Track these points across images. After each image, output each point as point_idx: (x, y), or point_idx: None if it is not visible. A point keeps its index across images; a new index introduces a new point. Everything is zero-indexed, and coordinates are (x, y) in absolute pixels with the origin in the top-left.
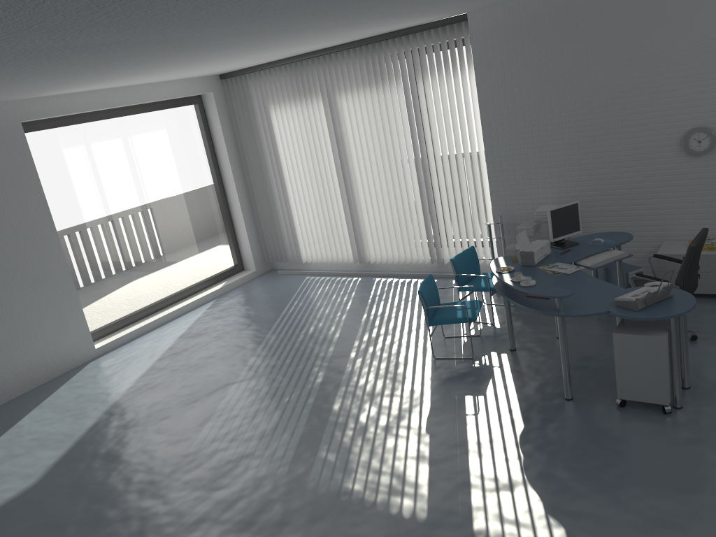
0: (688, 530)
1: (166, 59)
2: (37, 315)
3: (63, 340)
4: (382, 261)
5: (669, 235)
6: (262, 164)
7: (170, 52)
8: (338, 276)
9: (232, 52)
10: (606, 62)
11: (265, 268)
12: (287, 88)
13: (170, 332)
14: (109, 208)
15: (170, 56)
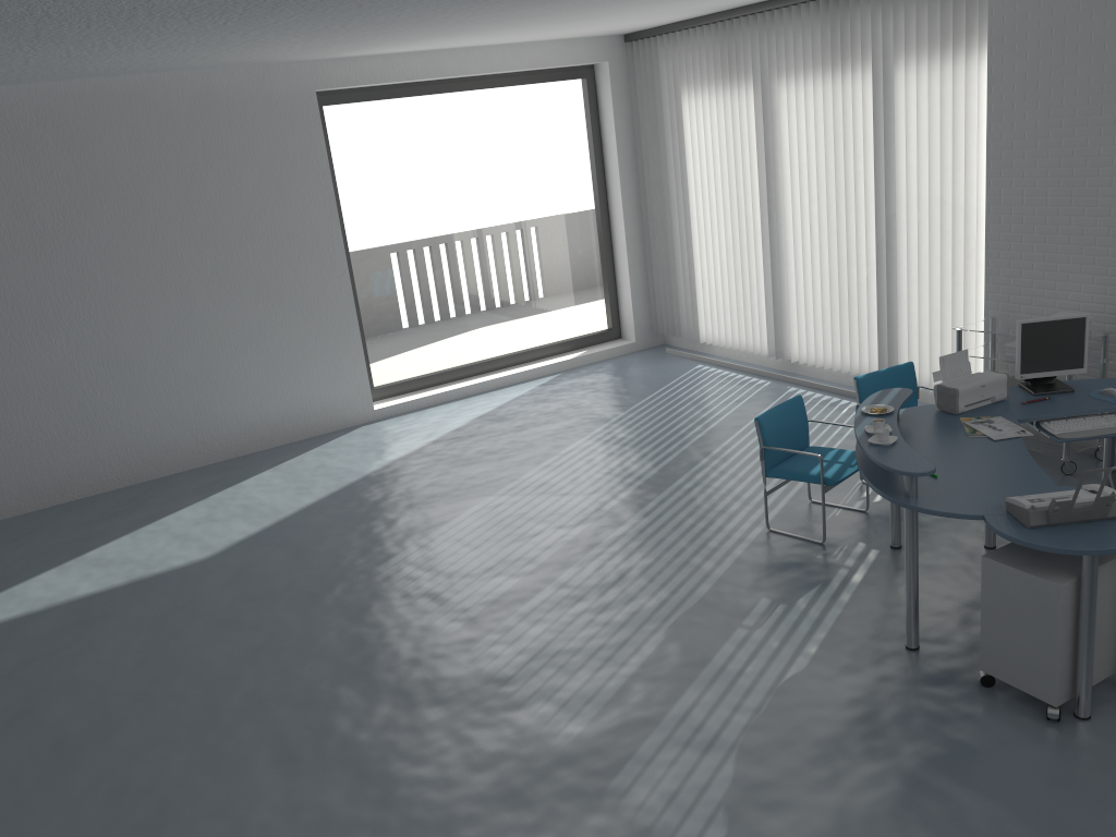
0: None
1: (456, 16)
2: (303, 351)
3: (333, 390)
4: (808, 361)
5: None
6: (664, 181)
7: (439, 7)
8: (742, 373)
9: (568, 7)
10: None
11: (651, 341)
12: (708, 63)
13: (473, 407)
14: (428, 220)
15: (452, 12)
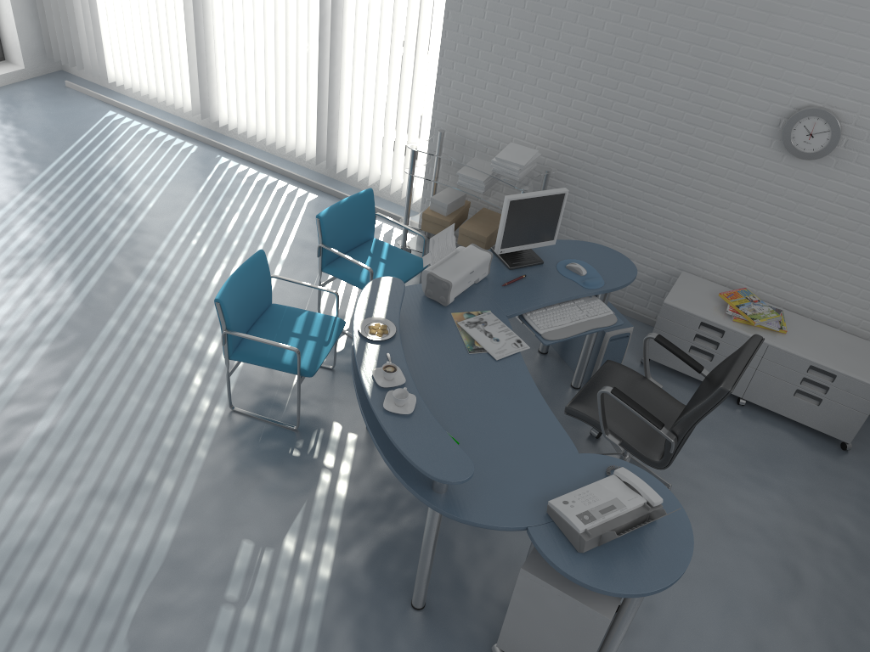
0: None
1: None
2: None
3: None
4: (239, 129)
5: (694, 264)
6: None
7: None
8: (163, 129)
9: None
10: None
11: (46, 68)
12: None
13: None
14: None
15: None
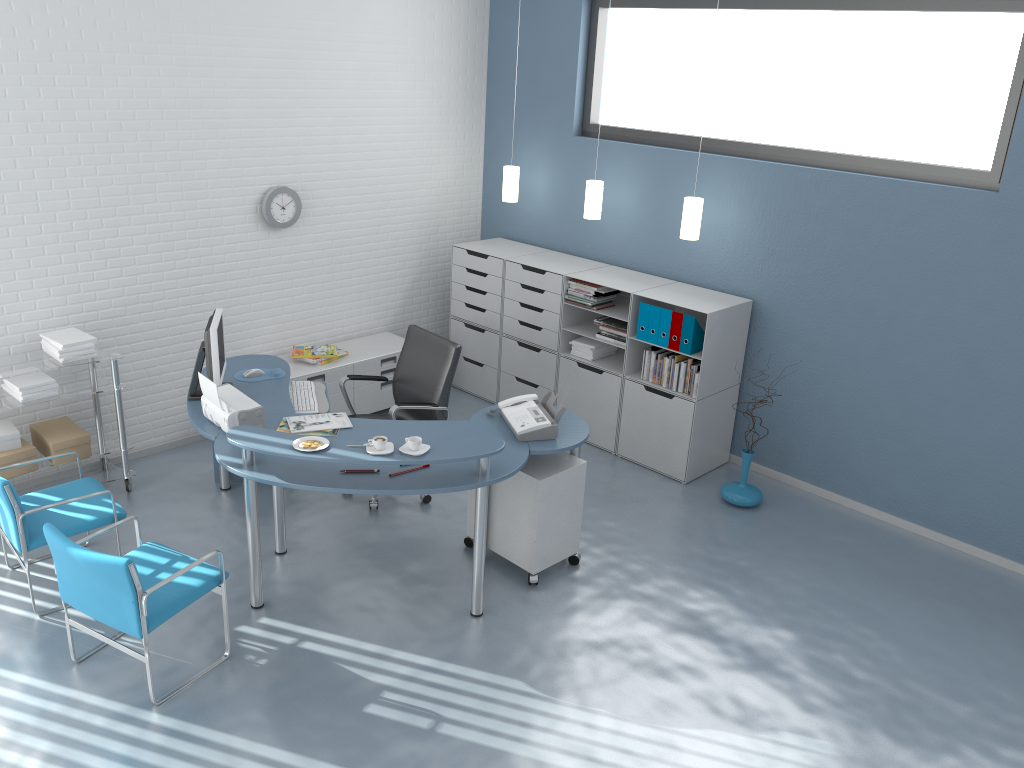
0: (802, 643)
1: None
2: None
3: None
4: None
5: (245, 354)
6: None
7: None
8: None
9: None
10: (146, 60)
11: None
12: None
13: None
14: None
15: None
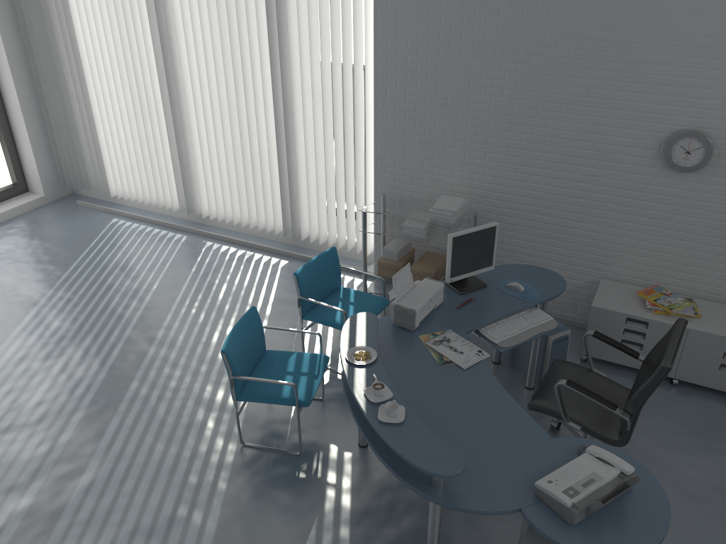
0: None
1: None
2: None
3: None
4: (219, 217)
5: (610, 271)
6: (52, 43)
7: None
8: (157, 226)
9: None
10: None
11: (61, 193)
12: None
13: None
14: None
15: None
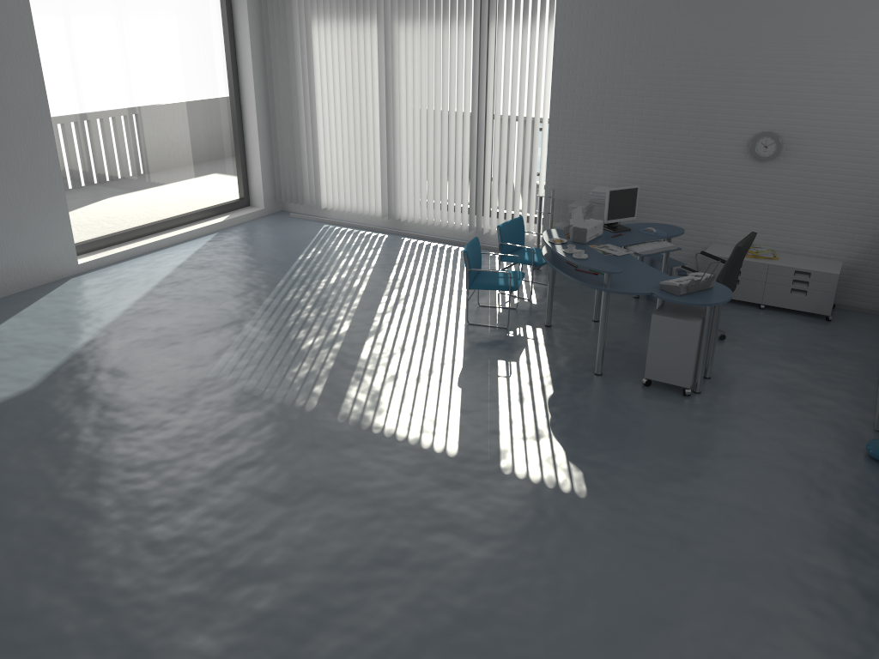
0: (688, 483)
1: None
2: (18, 213)
3: (45, 247)
4: (415, 220)
5: (718, 238)
6: (292, 85)
7: None
8: (362, 230)
9: None
10: (692, 46)
11: (274, 208)
12: (337, 1)
13: (165, 260)
14: (109, 103)
15: None
